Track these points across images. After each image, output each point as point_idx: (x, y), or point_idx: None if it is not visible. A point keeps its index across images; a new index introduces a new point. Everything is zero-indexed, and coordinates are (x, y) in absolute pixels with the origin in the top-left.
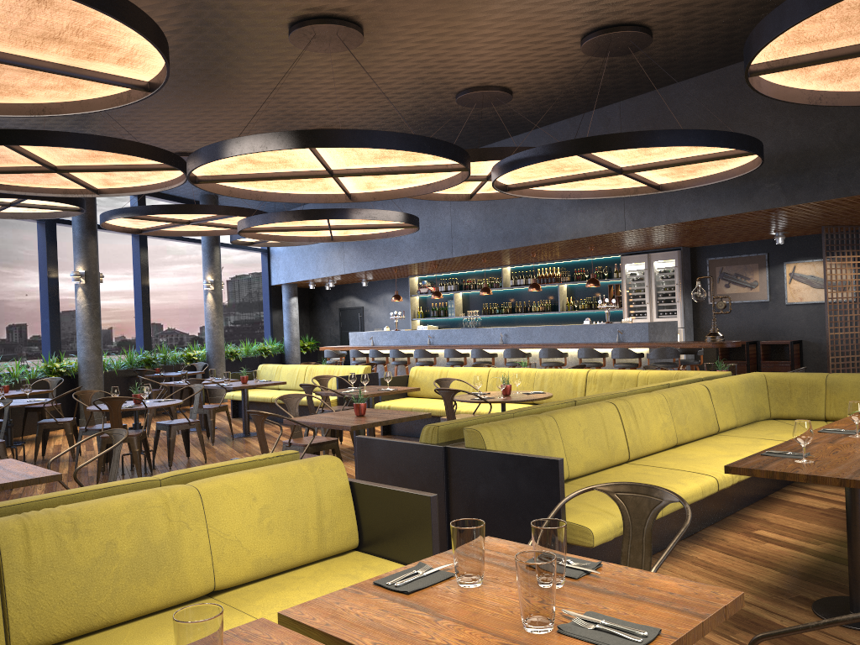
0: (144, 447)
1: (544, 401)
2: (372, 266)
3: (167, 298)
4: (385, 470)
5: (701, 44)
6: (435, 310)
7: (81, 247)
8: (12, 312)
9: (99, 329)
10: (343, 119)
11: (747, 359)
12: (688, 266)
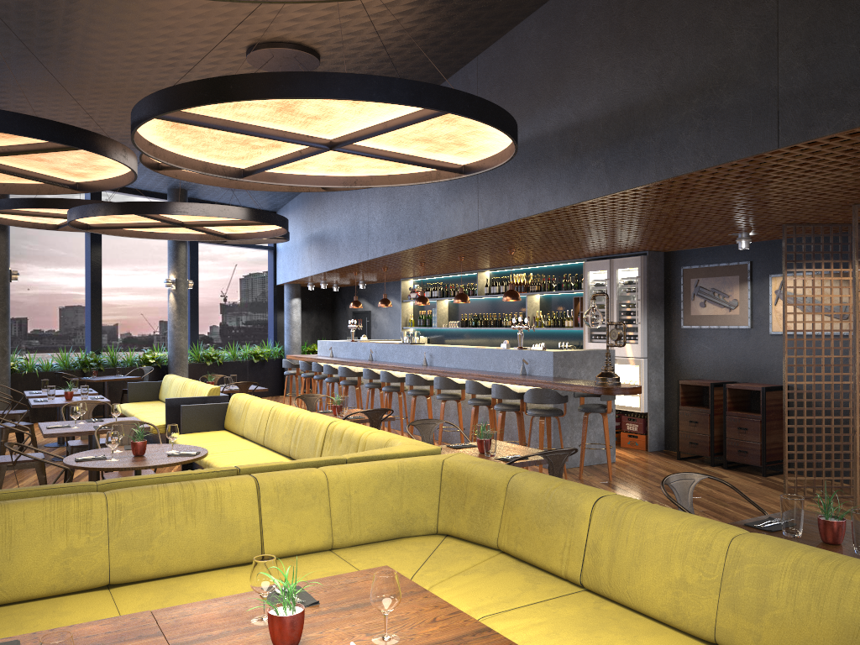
0: None
1: (295, 456)
2: (325, 268)
3: None
4: None
5: None
6: (421, 318)
7: None
8: (12, 305)
9: (4, 329)
10: None
11: (710, 407)
12: (659, 277)
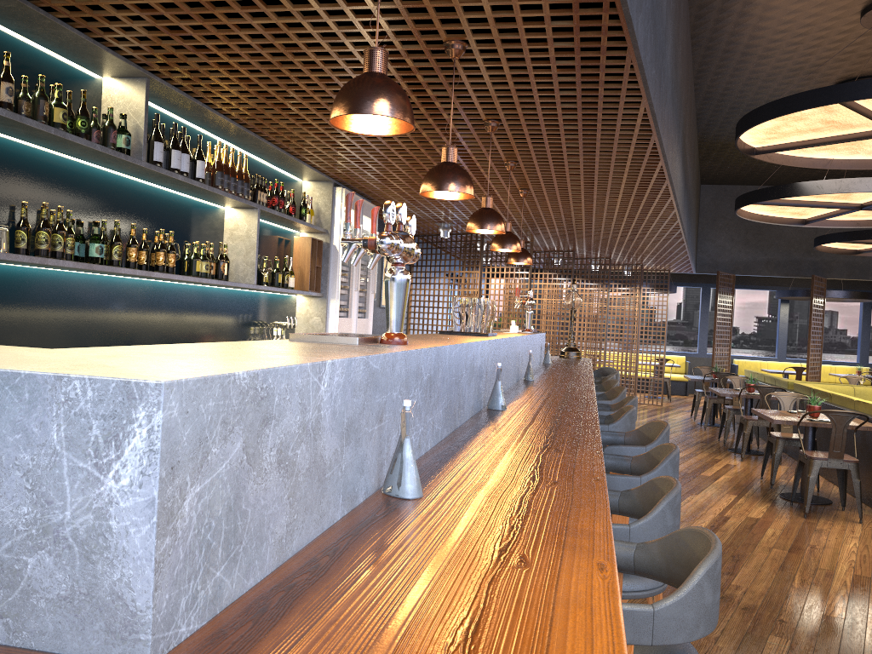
0: None
1: None
2: None
3: None
4: None
5: (773, 99)
6: None
7: None
8: None
9: None
10: None
11: None
12: None
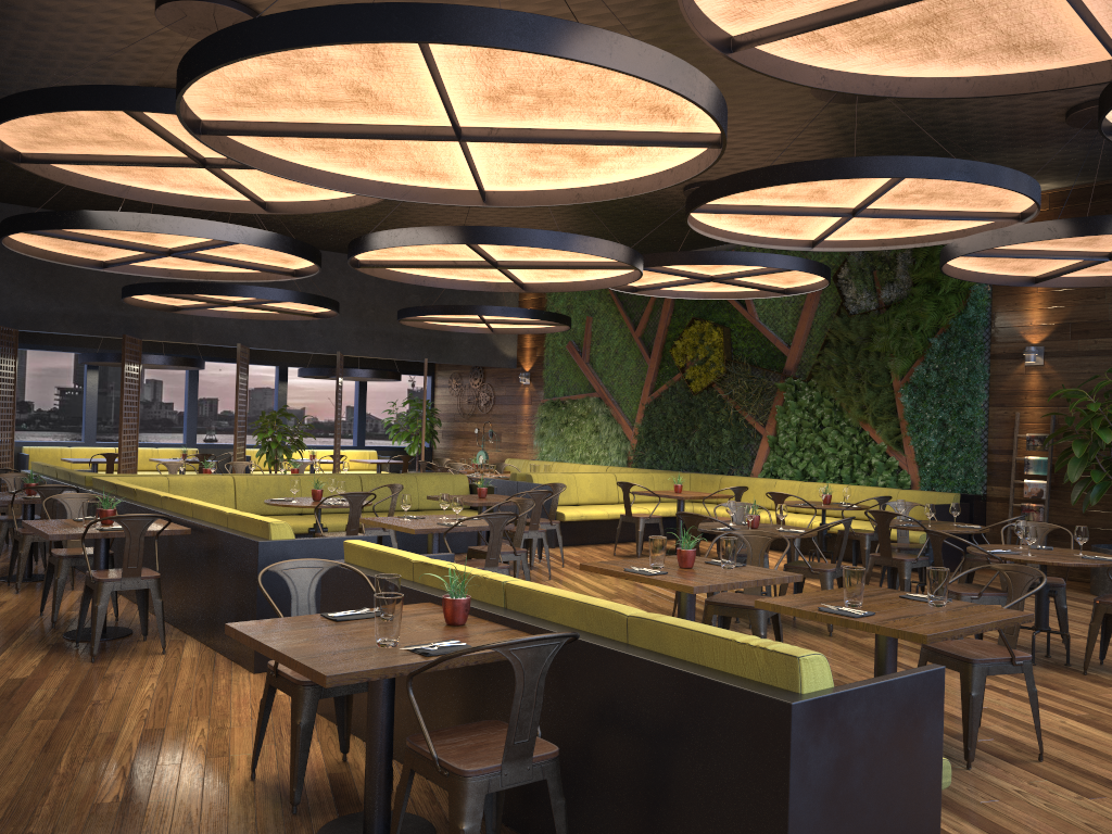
0: None
1: None
2: None
3: None
4: None
5: None
6: None
7: None
8: None
9: None
10: None
11: None
12: None
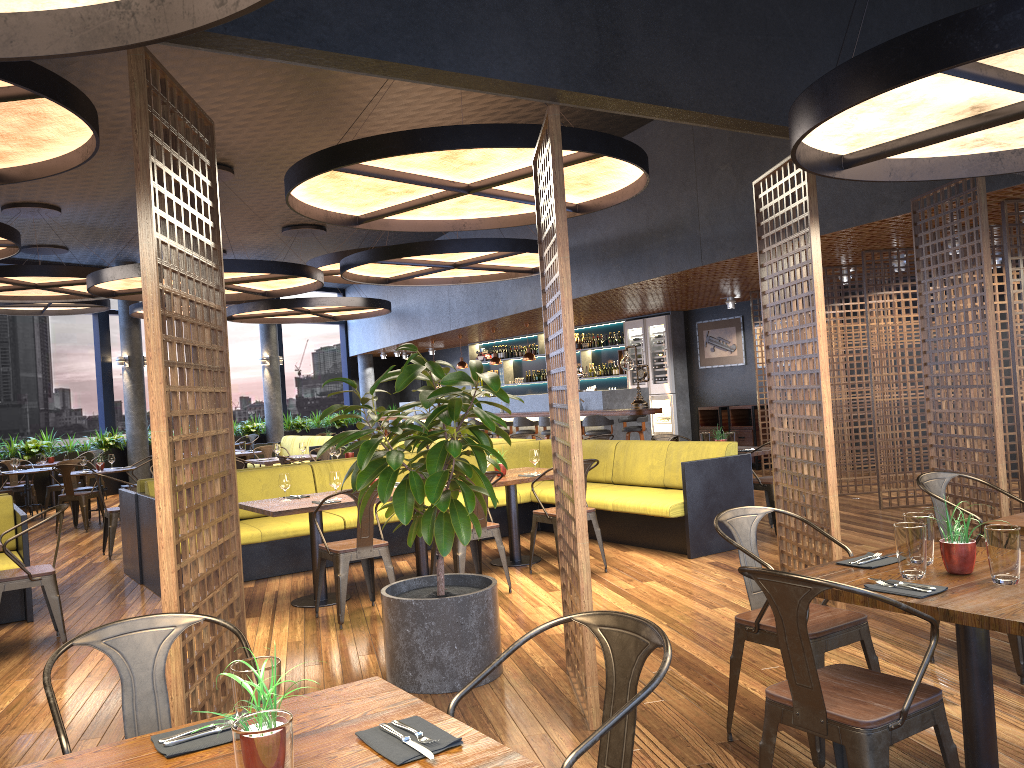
0: (99, 504)
1: None
2: (406, 338)
3: (254, 372)
4: (125, 511)
5: None
6: None
7: (125, 335)
8: None
9: (143, 407)
10: (302, 217)
11: (720, 425)
12: (680, 330)
